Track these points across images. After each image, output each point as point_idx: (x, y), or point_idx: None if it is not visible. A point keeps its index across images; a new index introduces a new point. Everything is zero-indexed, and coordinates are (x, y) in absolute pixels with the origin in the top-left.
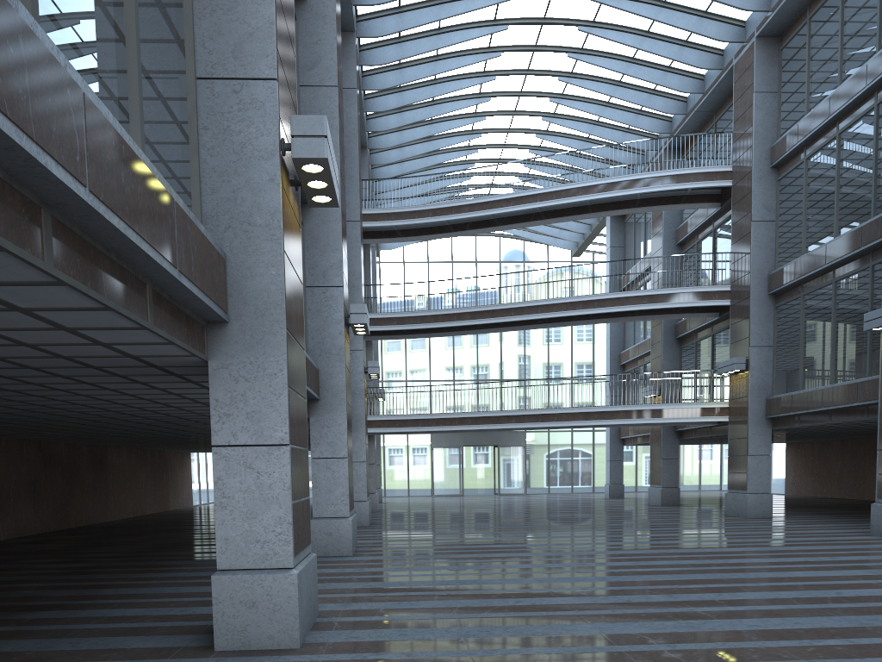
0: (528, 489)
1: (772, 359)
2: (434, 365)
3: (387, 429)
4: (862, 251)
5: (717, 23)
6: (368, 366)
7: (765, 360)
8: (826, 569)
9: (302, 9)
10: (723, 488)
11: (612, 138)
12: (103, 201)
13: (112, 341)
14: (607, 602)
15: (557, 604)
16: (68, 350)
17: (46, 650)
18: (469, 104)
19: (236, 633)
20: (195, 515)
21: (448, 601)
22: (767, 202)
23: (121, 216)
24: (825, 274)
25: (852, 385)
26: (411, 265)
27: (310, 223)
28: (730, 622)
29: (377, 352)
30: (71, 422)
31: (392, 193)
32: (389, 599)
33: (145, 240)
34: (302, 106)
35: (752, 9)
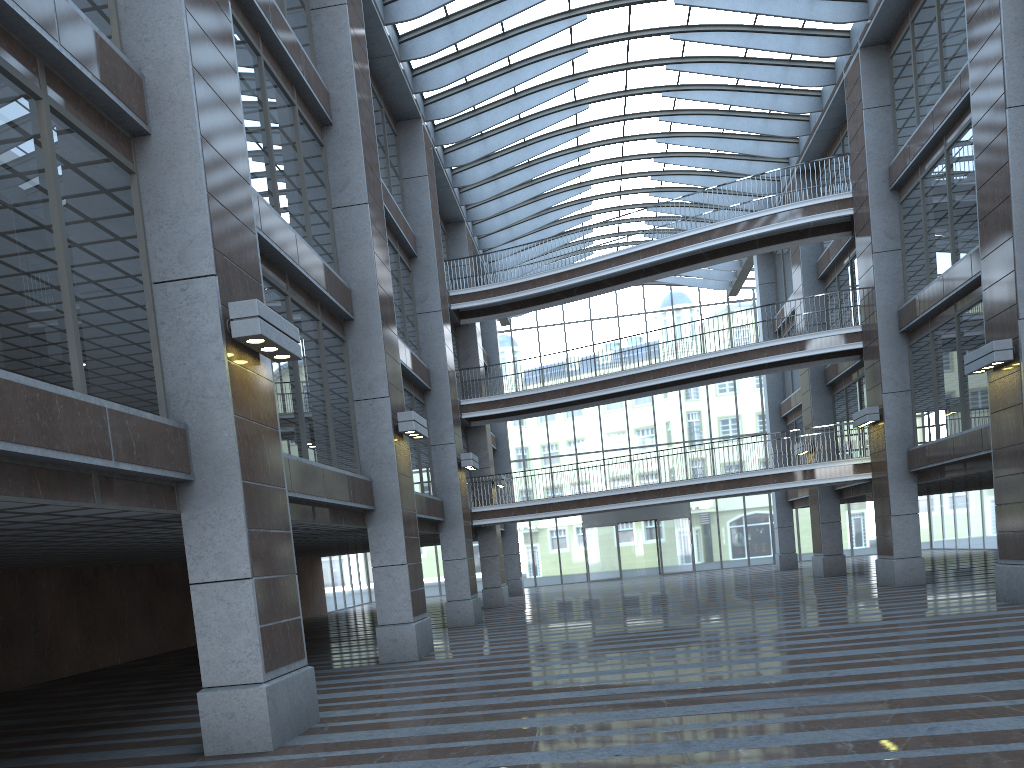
0: (697, 565)
1: (910, 405)
2: (579, 437)
3: (502, 519)
4: (975, 281)
5: (816, 39)
6: (461, 459)
7: (902, 407)
8: (869, 646)
9: (329, 135)
10: (934, 546)
11: (735, 169)
12: (16, 441)
13: (85, 514)
14: (590, 696)
15: (542, 700)
16: (62, 520)
17: (78, 761)
18: (568, 160)
19: (220, 740)
20: (319, 623)
21: (448, 702)
22: (889, 229)
23: (38, 445)
24: (948, 307)
25: (977, 432)
26: (545, 329)
27: (353, 339)
28: (674, 709)
29: (506, 432)
30: (153, 551)
31: (507, 259)
32: (398, 703)
33: (68, 452)
34: (336, 227)
35: (847, 21)
